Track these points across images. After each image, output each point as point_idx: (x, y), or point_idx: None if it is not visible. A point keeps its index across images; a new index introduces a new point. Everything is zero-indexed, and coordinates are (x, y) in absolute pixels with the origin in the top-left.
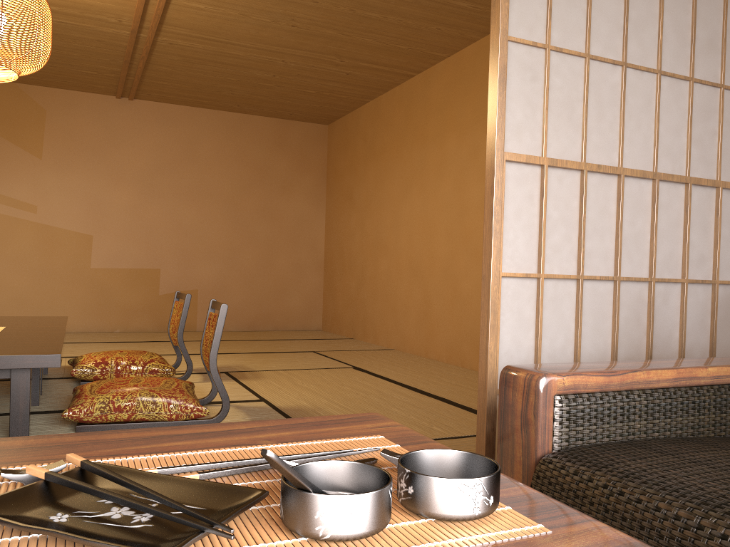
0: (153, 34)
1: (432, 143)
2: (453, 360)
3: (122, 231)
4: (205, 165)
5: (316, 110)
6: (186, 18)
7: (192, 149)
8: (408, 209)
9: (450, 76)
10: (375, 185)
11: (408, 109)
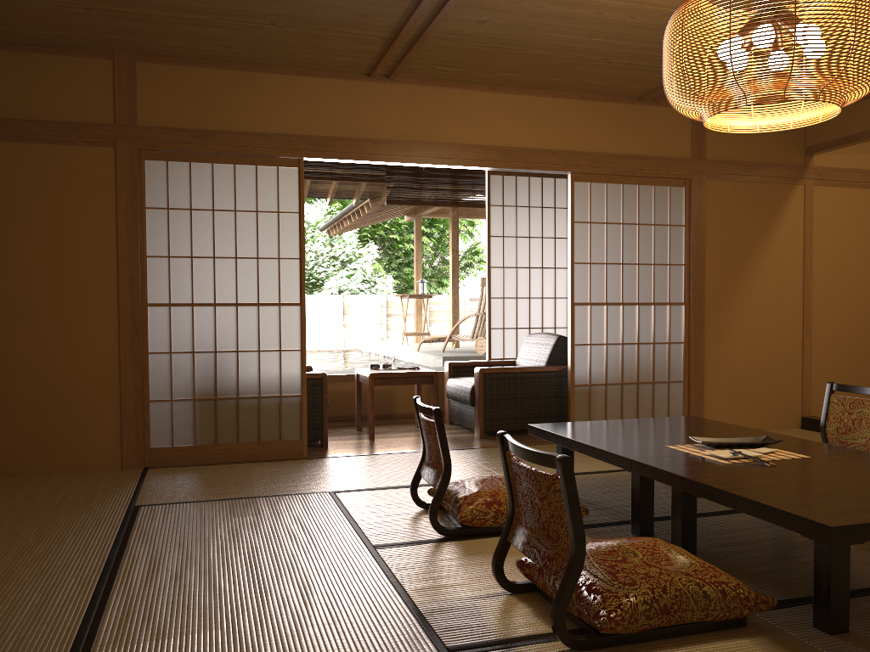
0: None
1: None
2: None
3: None
4: None
5: None
6: None
7: None
8: None
9: None
10: None
11: None
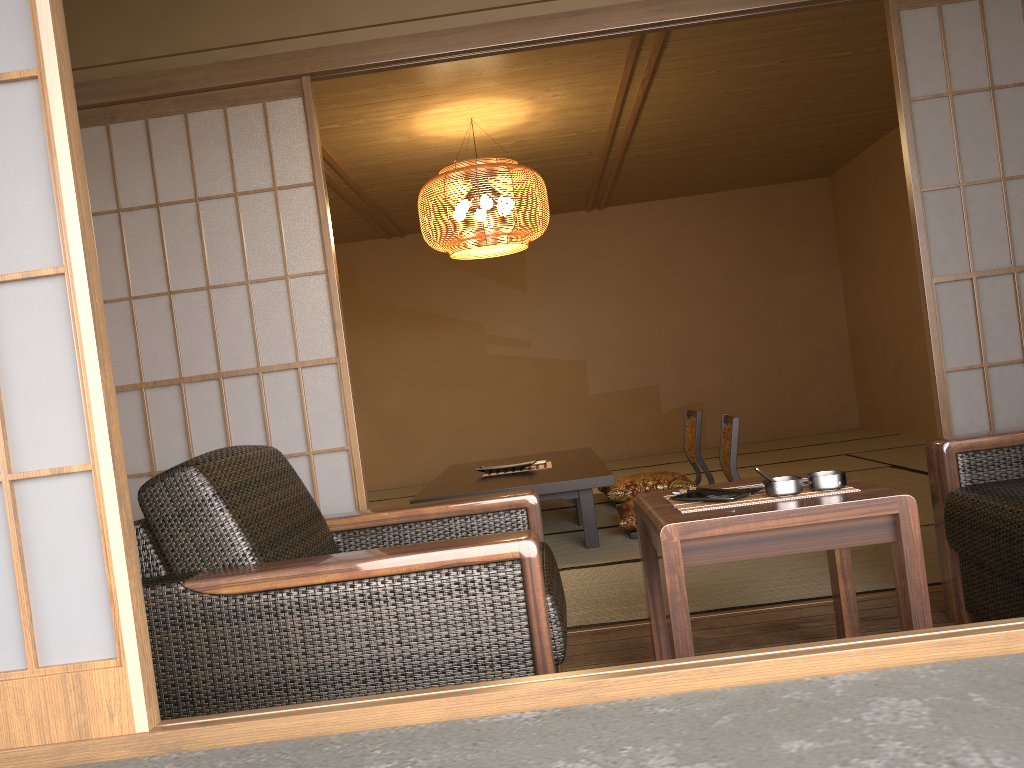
0: (621, 154)
1: None
2: None
3: (614, 350)
4: (689, 260)
5: (808, 167)
6: (651, 133)
7: (672, 246)
8: None
9: None
10: (896, 244)
11: None
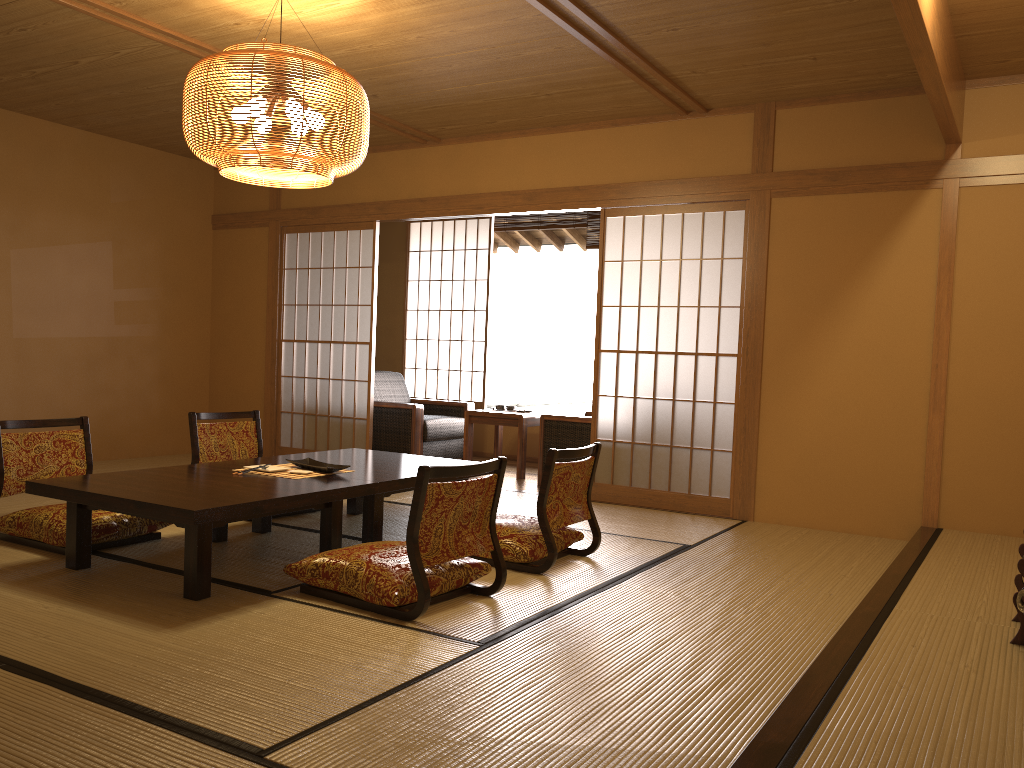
0: None
1: None
2: None
3: None
4: None
5: None
6: None
7: None
8: None
9: None
10: None
11: None
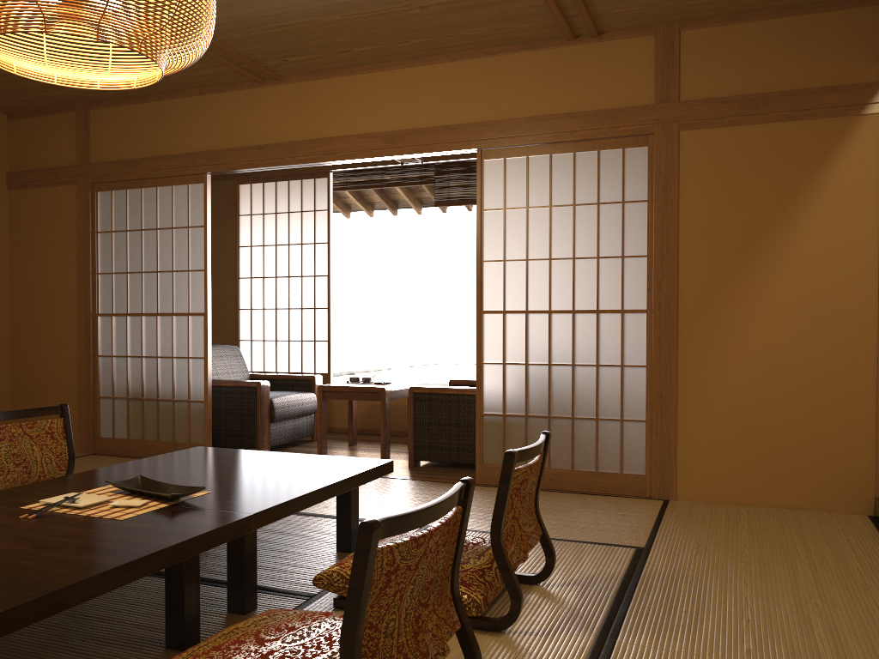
0: None
1: None
2: None
3: None
4: None
5: None
6: None
7: None
8: None
9: None
10: None
11: None
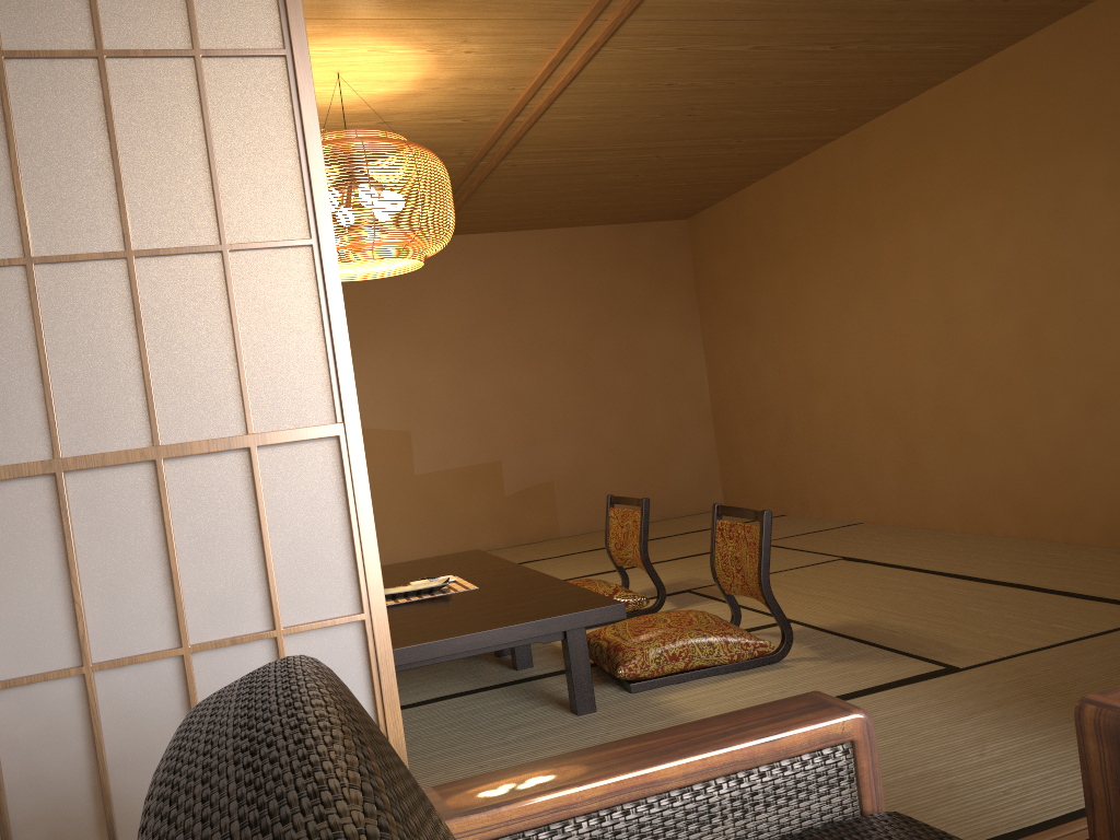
0: (498, 160)
1: (883, 230)
2: (972, 526)
3: (446, 418)
4: (535, 308)
5: (677, 204)
6: (549, 133)
7: (516, 290)
8: (855, 325)
9: (900, 135)
10: (788, 297)
11: (831, 186)
